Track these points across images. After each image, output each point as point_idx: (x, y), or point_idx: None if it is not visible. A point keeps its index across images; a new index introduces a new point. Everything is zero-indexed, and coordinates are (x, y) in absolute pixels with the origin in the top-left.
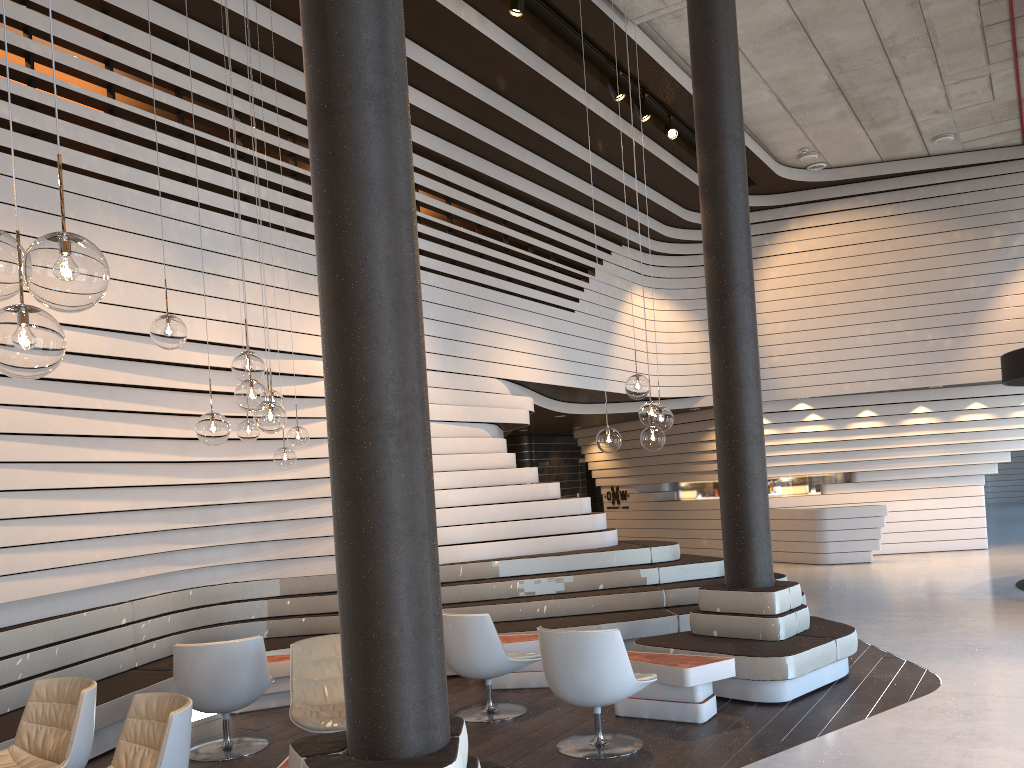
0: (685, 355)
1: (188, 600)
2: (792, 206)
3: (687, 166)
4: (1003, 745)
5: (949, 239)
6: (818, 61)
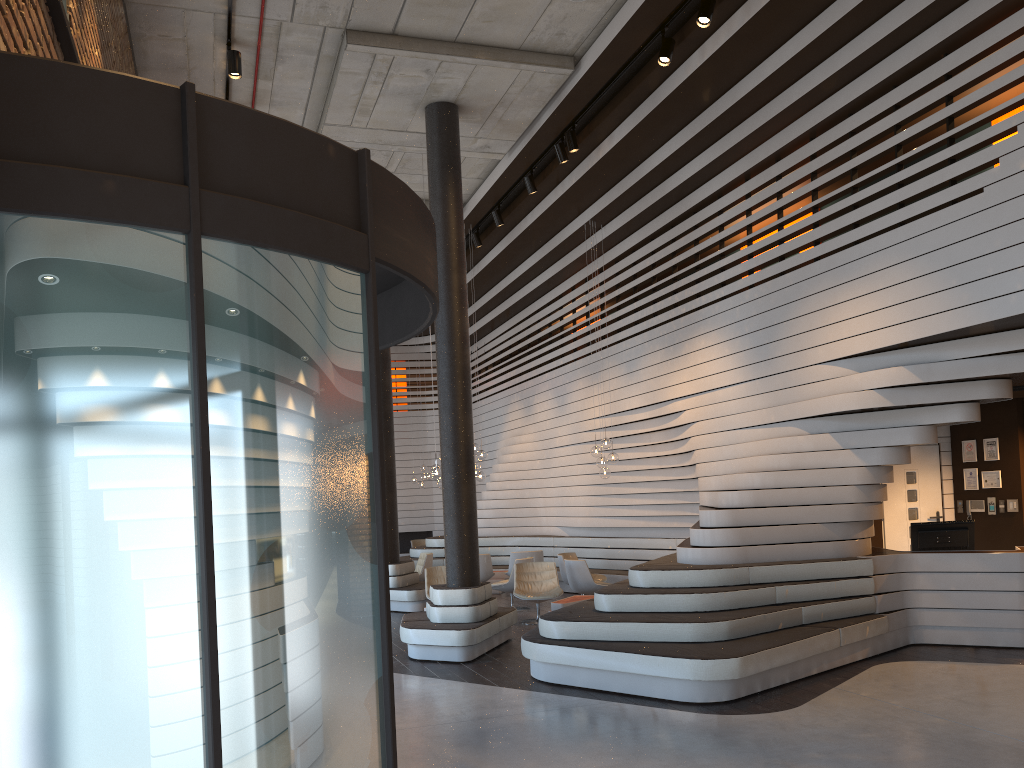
0: None
1: None
2: None
3: None
4: None
5: None
6: None
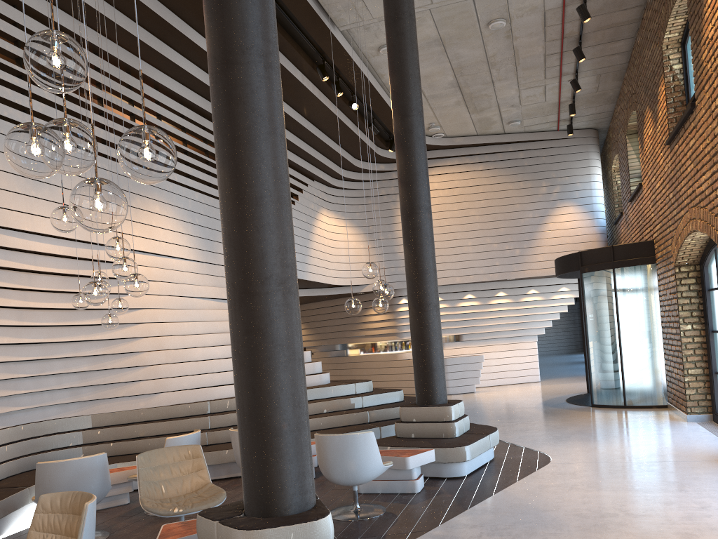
0: (355, 257)
1: (20, 433)
2: None
3: (359, 129)
4: (603, 489)
5: (517, 186)
6: (449, 67)
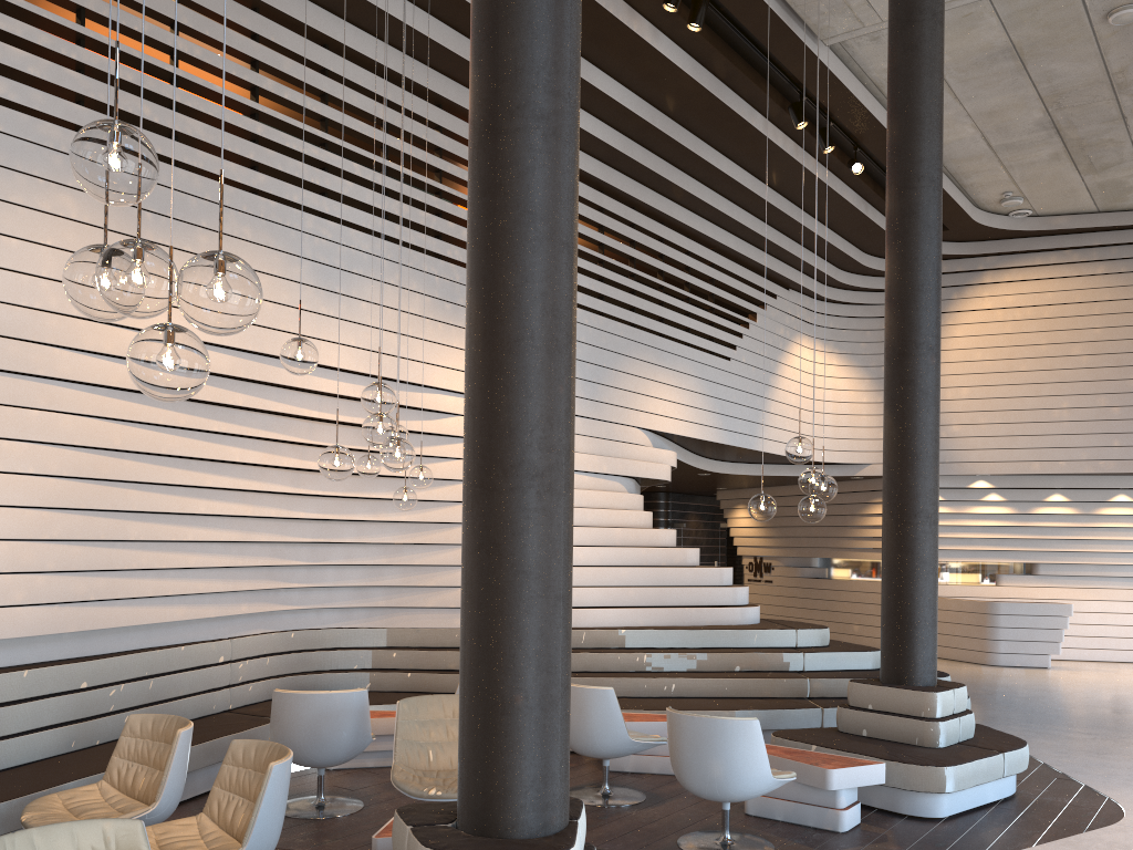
0: (851, 416)
1: (289, 643)
2: (988, 256)
3: (871, 205)
4: None
5: None
6: (1033, 95)
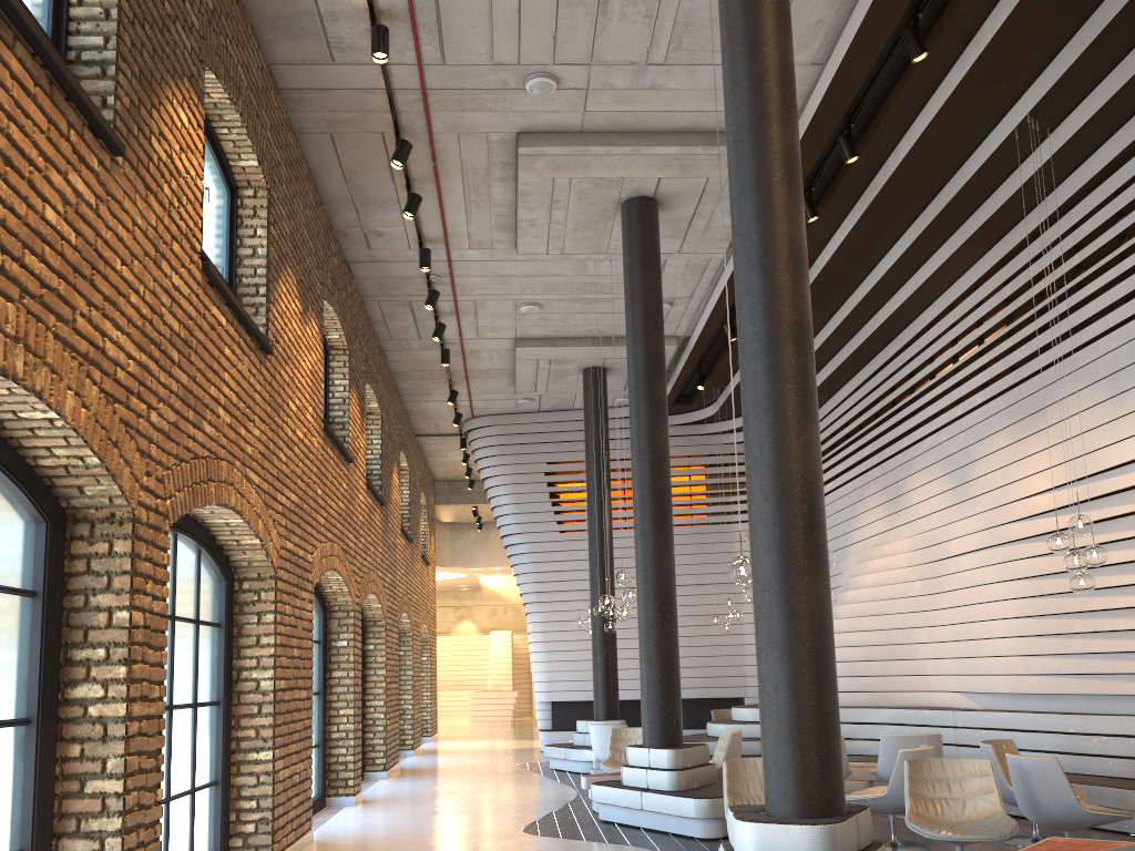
0: None
1: None
2: None
3: None
4: None
5: None
6: None
